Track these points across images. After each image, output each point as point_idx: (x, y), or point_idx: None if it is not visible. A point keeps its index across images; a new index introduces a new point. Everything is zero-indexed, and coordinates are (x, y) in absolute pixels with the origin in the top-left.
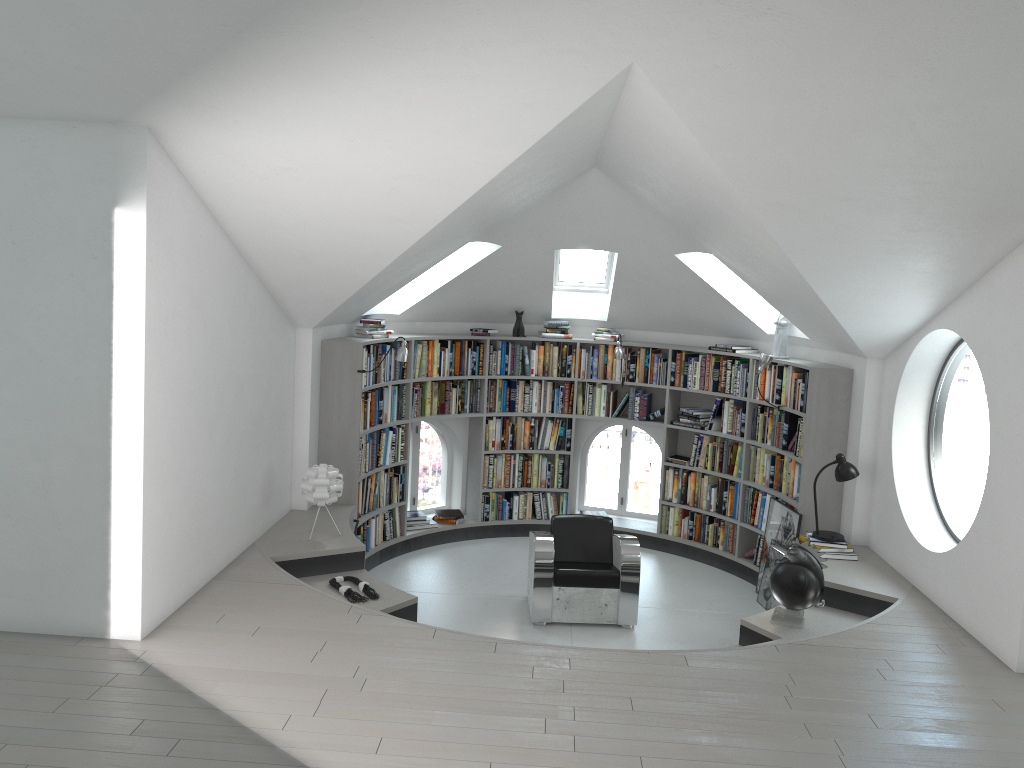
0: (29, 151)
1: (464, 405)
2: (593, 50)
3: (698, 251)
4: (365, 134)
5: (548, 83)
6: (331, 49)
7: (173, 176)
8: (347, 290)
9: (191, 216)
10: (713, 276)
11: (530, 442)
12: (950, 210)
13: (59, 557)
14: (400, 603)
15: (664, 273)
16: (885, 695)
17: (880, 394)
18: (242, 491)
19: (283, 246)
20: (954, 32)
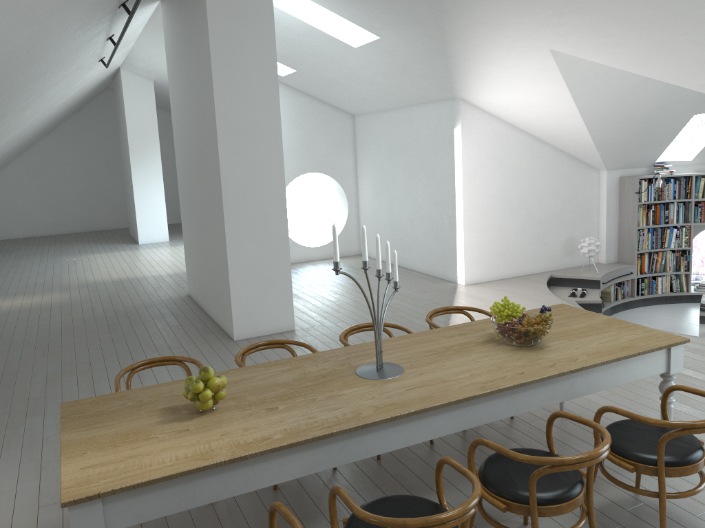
0: (436, 112)
1: None
2: (532, 49)
3: None
4: (512, 89)
5: (536, 61)
6: (471, 67)
7: (478, 113)
8: (592, 150)
9: (492, 127)
10: None
11: None
12: None
13: (446, 253)
14: (588, 300)
15: None
16: None
17: None
18: (543, 244)
19: (545, 133)
20: (634, 9)
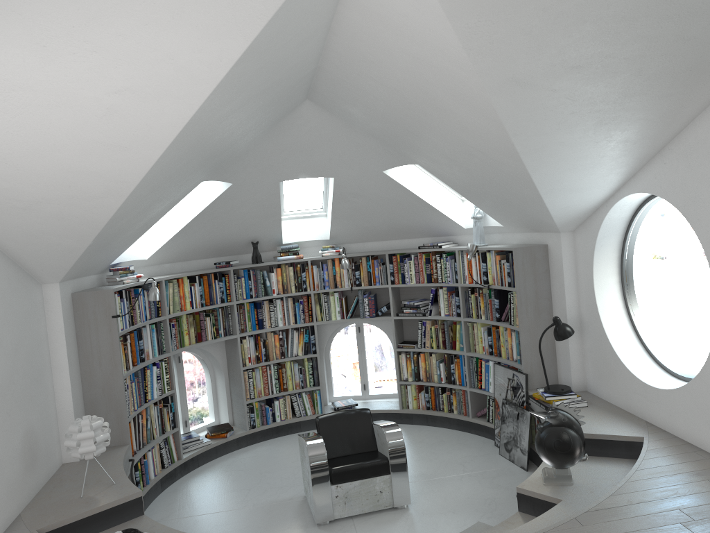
0: None
1: (219, 330)
2: None
3: (404, 164)
4: (59, 34)
5: None
6: None
7: None
8: (85, 237)
9: None
10: (416, 186)
11: (281, 352)
12: (667, 68)
13: None
14: None
15: (375, 190)
16: None
17: (575, 261)
18: None
19: (0, 197)
20: None
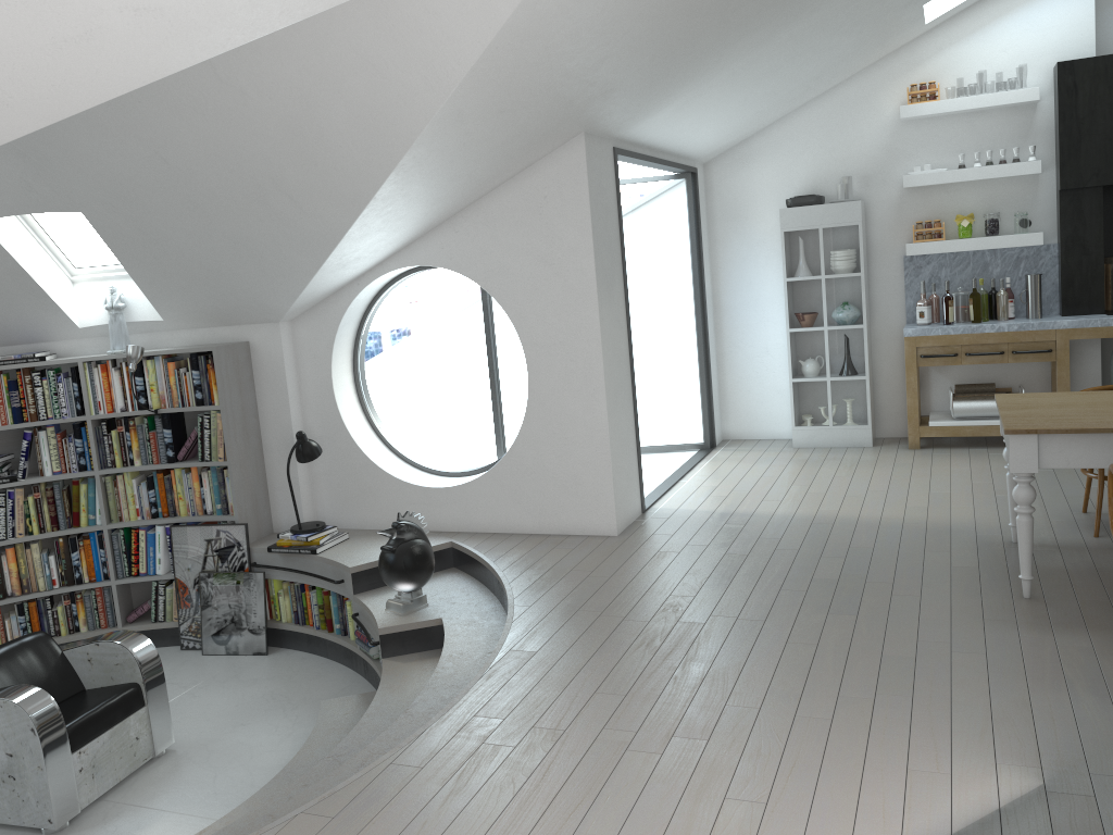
0: None
1: None
2: None
3: (46, 211)
4: None
5: None
6: None
7: None
8: None
9: None
10: (22, 252)
11: None
12: (537, 129)
13: None
14: None
15: None
16: (638, 582)
17: (296, 360)
18: None
19: None
20: None
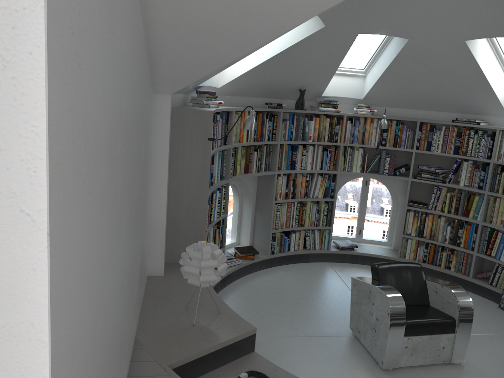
0: None
1: (261, 165)
2: None
3: (502, 36)
4: None
5: None
6: None
7: None
8: (246, 46)
9: None
10: (484, 62)
11: (305, 192)
12: None
13: None
14: None
15: (440, 59)
16: None
17: None
18: (132, 291)
19: None
20: None
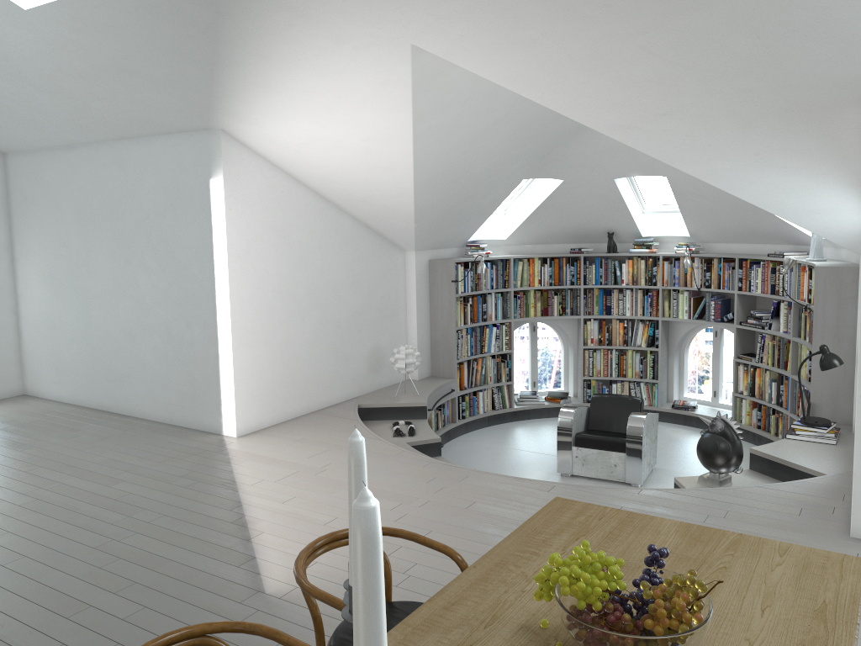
0: (174, 152)
1: (565, 309)
2: (381, 41)
3: None
4: (320, 116)
5: (379, 66)
6: (258, 69)
7: (249, 156)
8: (408, 221)
9: (270, 180)
10: None
11: (624, 340)
12: (762, 110)
13: (200, 385)
14: (424, 440)
15: (709, 190)
16: None
17: None
18: (343, 359)
19: (346, 194)
20: None
